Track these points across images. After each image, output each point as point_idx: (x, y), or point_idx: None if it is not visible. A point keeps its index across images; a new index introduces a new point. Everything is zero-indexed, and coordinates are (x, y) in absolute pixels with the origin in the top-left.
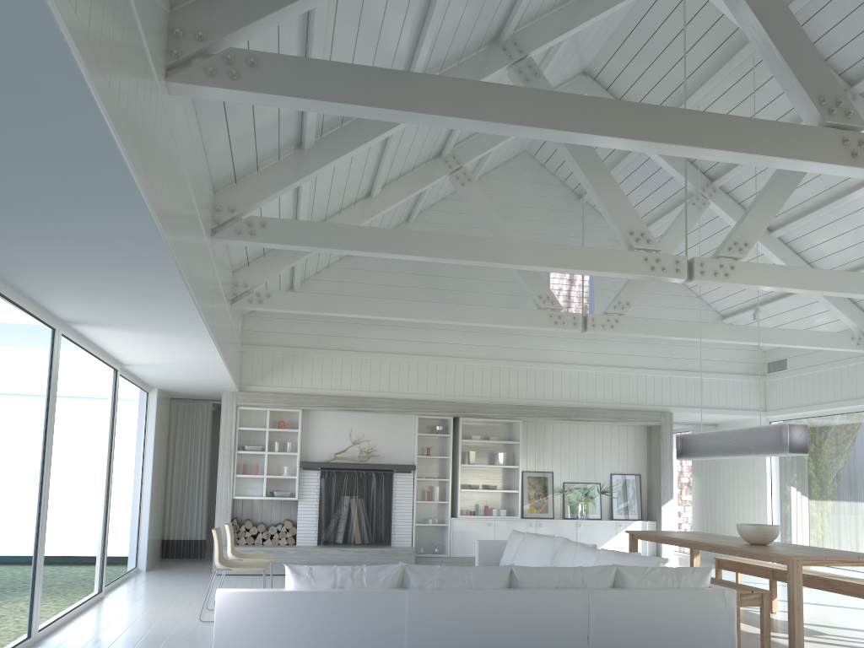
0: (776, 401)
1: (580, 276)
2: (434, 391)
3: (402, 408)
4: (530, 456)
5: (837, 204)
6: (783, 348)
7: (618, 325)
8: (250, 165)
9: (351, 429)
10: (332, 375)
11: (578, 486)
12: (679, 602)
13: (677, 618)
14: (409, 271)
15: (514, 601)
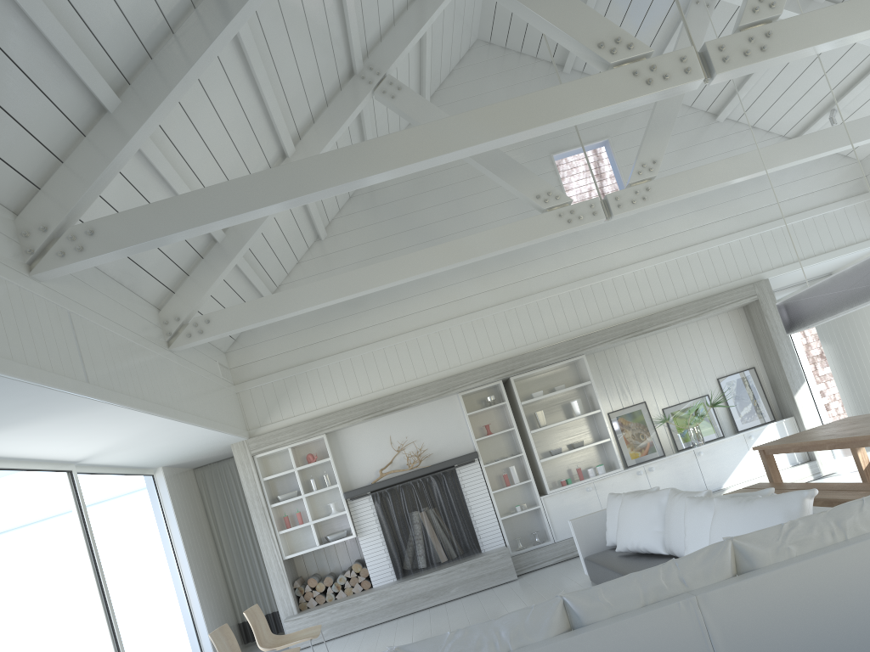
0: None
1: (608, 166)
2: (469, 359)
3: (438, 392)
4: (611, 392)
5: None
6: None
7: (651, 193)
8: (44, 161)
9: (389, 435)
10: (345, 382)
11: (682, 407)
12: (855, 565)
13: (861, 591)
14: (392, 232)
15: None
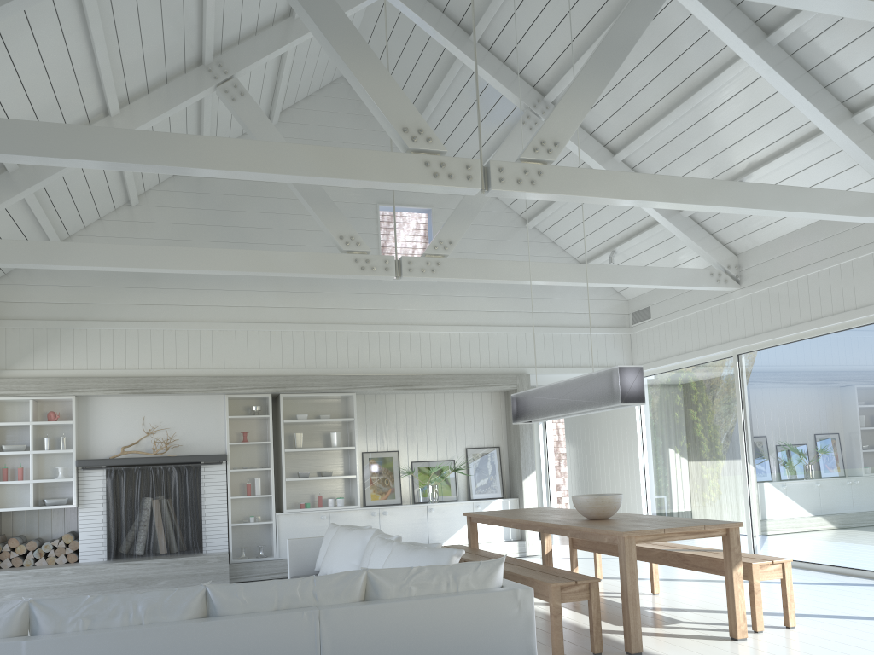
0: (643, 354)
1: None
2: (245, 365)
3: (205, 387)
4: (370, 434)
5: (679, 112)
6: (646, 295)
7: (441, 268)
8: None
9: (144, 416)
10: (113, 351)
11: (429, 465)
12: (454, 612)
13: (453, 635)
14: (206, 222)
15: (203, 637)
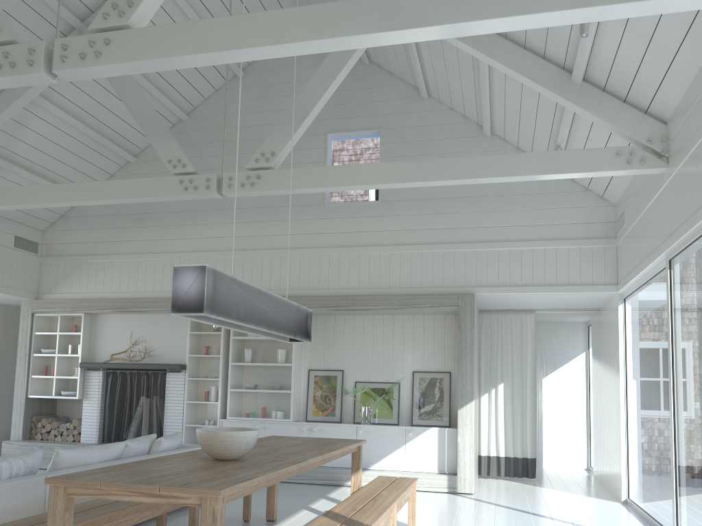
0: (622, 269)
1: None
2: None
3: (169, 307)
4: (318, 353)
5: None
6: (623, 196)
7: (260, 181)
8: None
9: (132, 330)
10: (112, 278)
11: (373, 386)
12: None
13: None
14: None
15: None
